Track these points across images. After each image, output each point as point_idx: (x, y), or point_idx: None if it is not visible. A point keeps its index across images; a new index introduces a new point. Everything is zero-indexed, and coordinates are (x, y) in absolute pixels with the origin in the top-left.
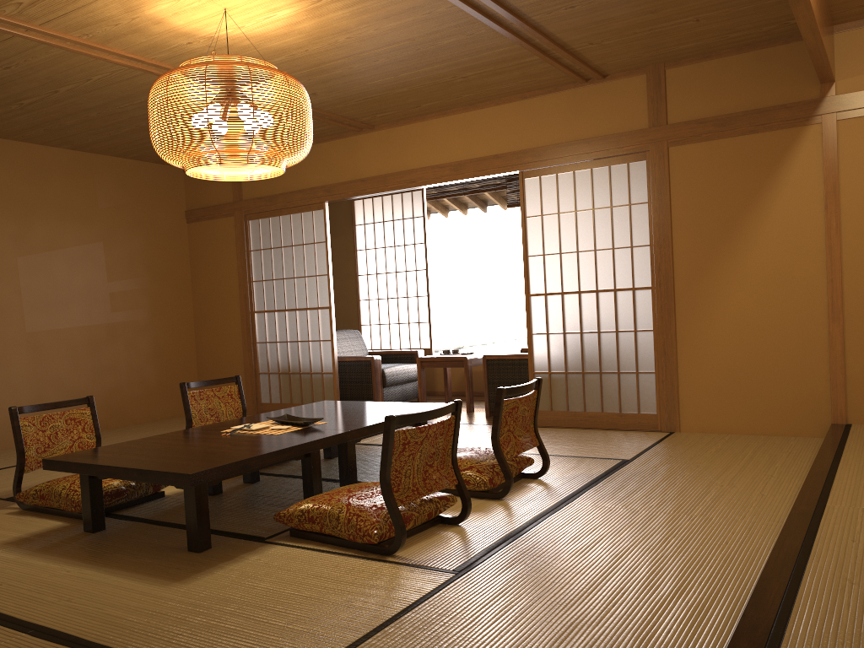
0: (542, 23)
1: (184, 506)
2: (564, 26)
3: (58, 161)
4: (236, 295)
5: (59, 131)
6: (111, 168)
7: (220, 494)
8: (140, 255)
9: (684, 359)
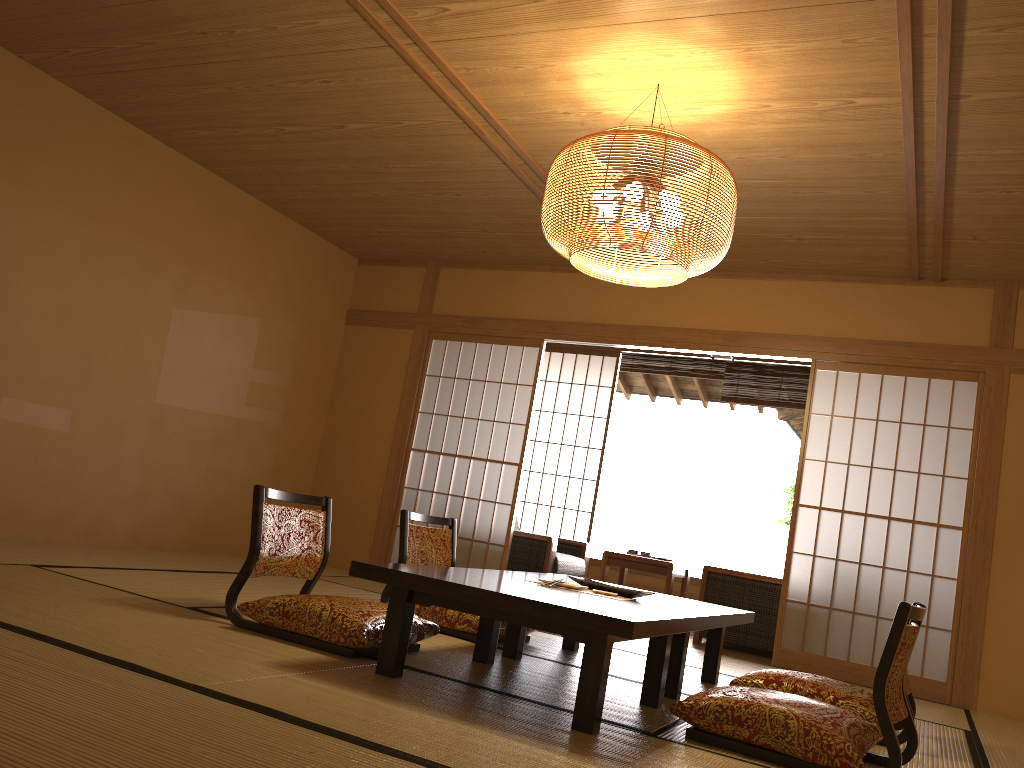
0: (957, 200)
1: (467, 669)
2: (974, 211)
3: (246, 210)
4: (391, 424)
5: (279, 175)
6: (293, 236)
7: (494, 664)
8: (292, 346)
9: (994, 621)
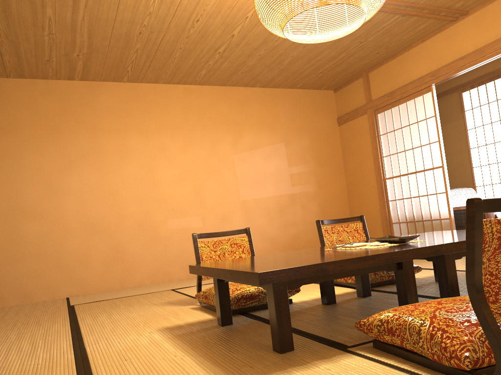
0: None
1: (300, 311)
2: None
3: (255, 95)
4: (372, 169)
5: (249, 72)
6: (287, 96)
7: (333, 304)
8: (308, 149)
9: None
